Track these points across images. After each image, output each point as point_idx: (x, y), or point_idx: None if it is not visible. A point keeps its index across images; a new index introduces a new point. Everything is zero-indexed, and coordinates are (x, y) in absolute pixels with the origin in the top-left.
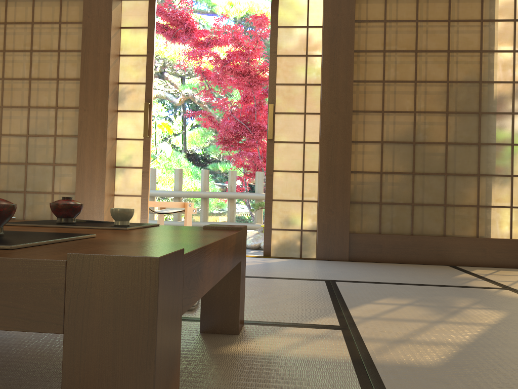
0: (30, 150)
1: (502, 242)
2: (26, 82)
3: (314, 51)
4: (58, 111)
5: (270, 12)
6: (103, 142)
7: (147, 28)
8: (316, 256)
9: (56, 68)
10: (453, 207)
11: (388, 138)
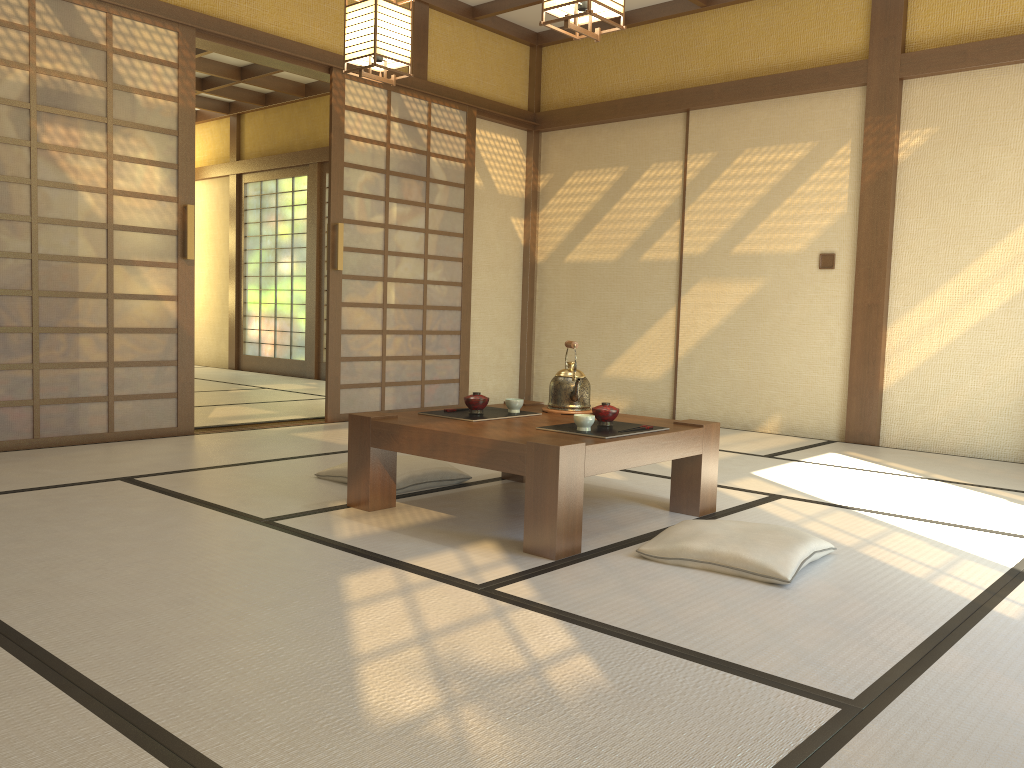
0: None
1: None
2: None
3: None
4: None
5: None
6: None
7: None
8: None
9: None
10: None
11: None
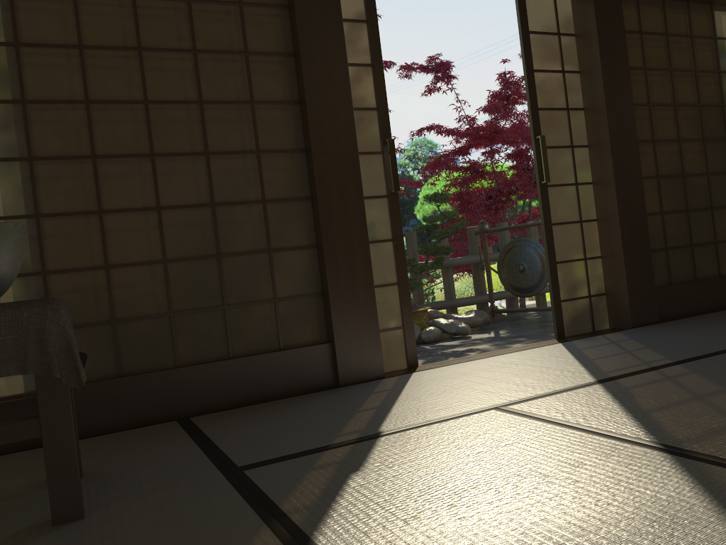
0: (222, 231)
1: None
2: (194, 108)
3: (570, 66)
4: (261, 157)
5: (519, 12)
6: (359, 203)
7: (367, 22)
8: (631, 323)
9: (246, 82)
10: (721, 244)
11: (662, 171)
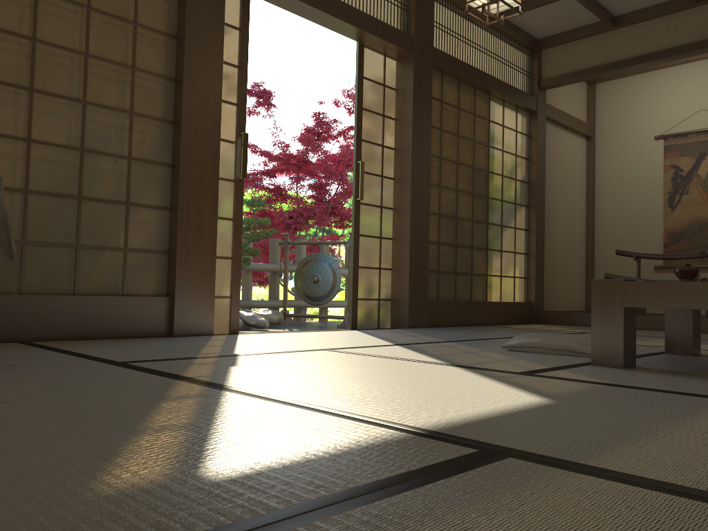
0: (87, 176)
1: (500, 304)
2: (80, 59)
3: (389, 113)
4: (134, 119)
5: (358, 59)
6: (215, 180)
7: (240, 30)
8: (408, 324)
9: (131, 49)
10: (475, 276)
11: (442, 211)
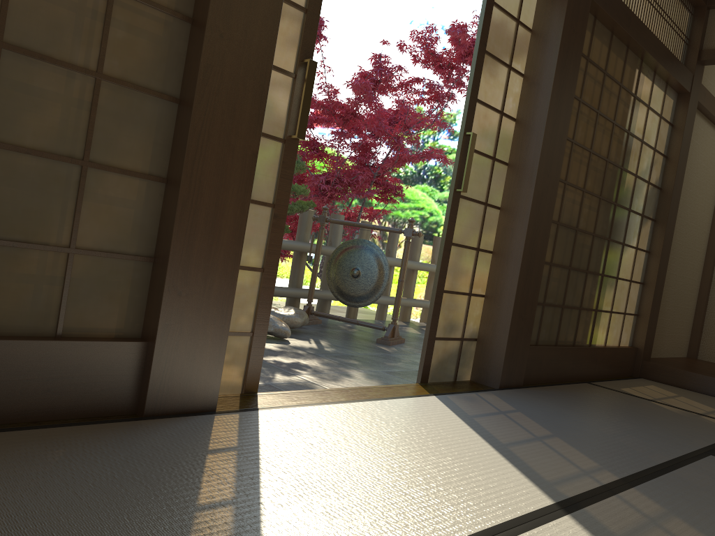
0: (4, 99)
1: (606, 351)
2: None
3: (517, 64)
4: None
5: None
6: (253, 137)
7: None
8: (500, 382)
9: None
10: (584, 311)
11: (562, 218)
